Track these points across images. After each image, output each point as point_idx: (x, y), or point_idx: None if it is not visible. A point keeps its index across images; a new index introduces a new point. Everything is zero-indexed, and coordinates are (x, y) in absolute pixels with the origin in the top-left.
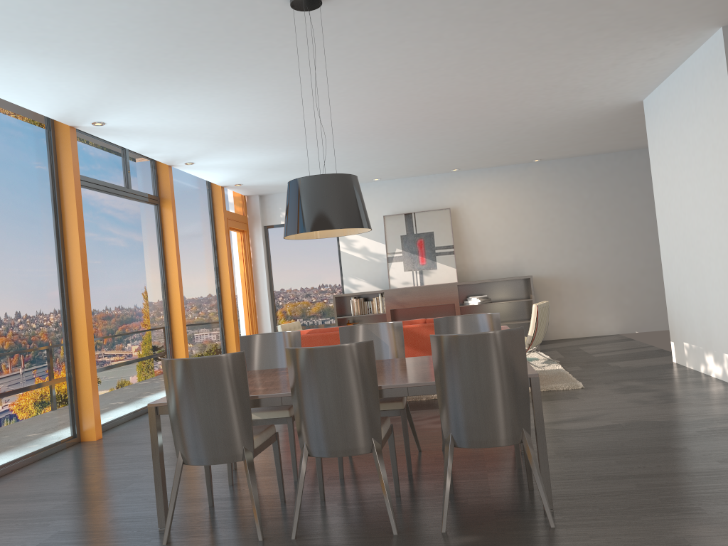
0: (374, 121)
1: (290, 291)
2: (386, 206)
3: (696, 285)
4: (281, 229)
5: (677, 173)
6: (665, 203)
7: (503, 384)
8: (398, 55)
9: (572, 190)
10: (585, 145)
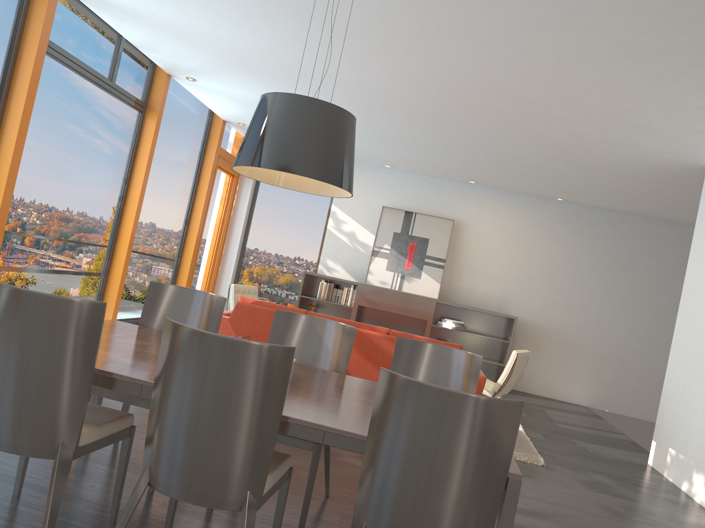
0: (404, 92)
1: (262, 253)
2: (389, 197)
3: None
4: (273, 187)
5: None
6: (698, 286)
7: (467, 481)
8: (457, 6)
9: (587, 242)
10: (618, 198)
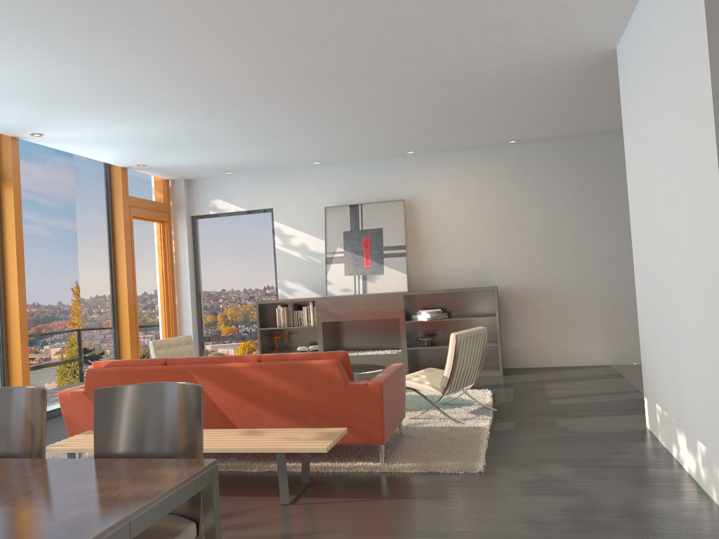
0: (227, 74)
1: (218, 294)
2: (330, 195)
3: (667, 323)
4: (210, 221)
5: (648, 149)
6: (637, 196)
7: None
8: None
9: (558, 180)
10: (567, 121)
